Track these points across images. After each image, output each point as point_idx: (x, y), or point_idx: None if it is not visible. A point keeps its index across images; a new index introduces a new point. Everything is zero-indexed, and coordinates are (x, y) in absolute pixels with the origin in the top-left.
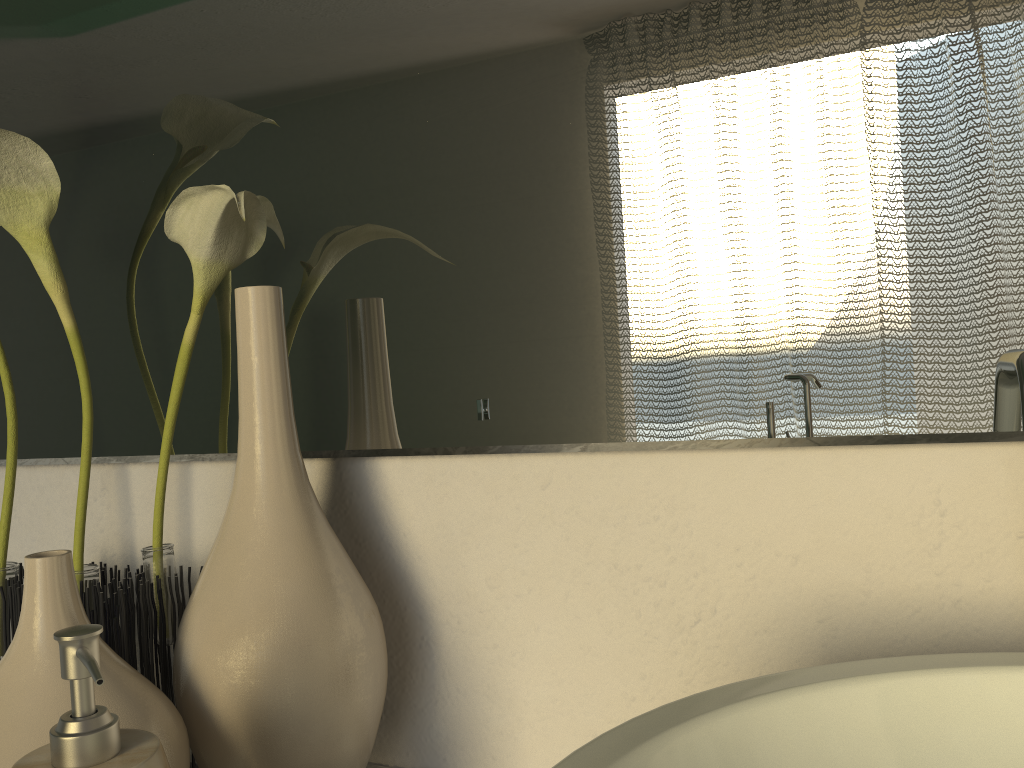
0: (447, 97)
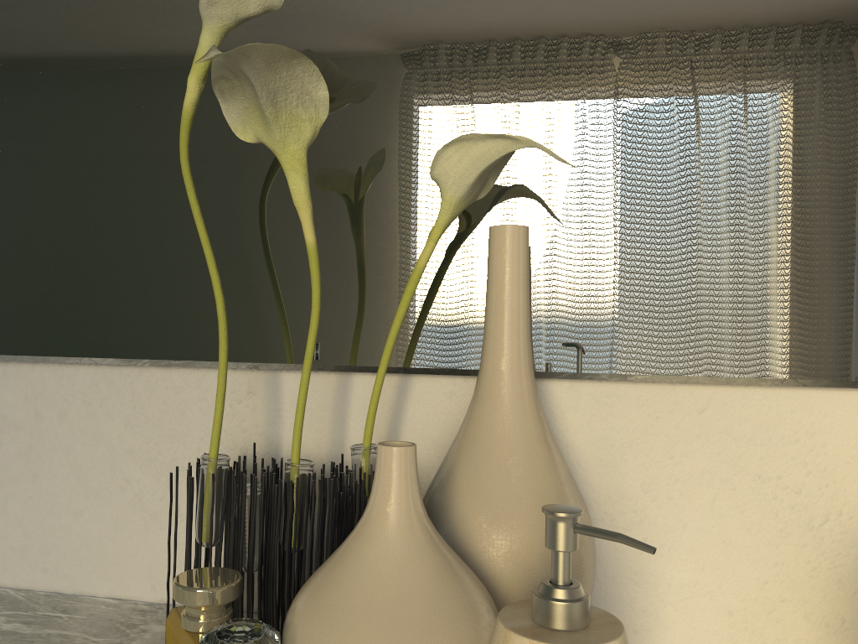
0: (654, 90)
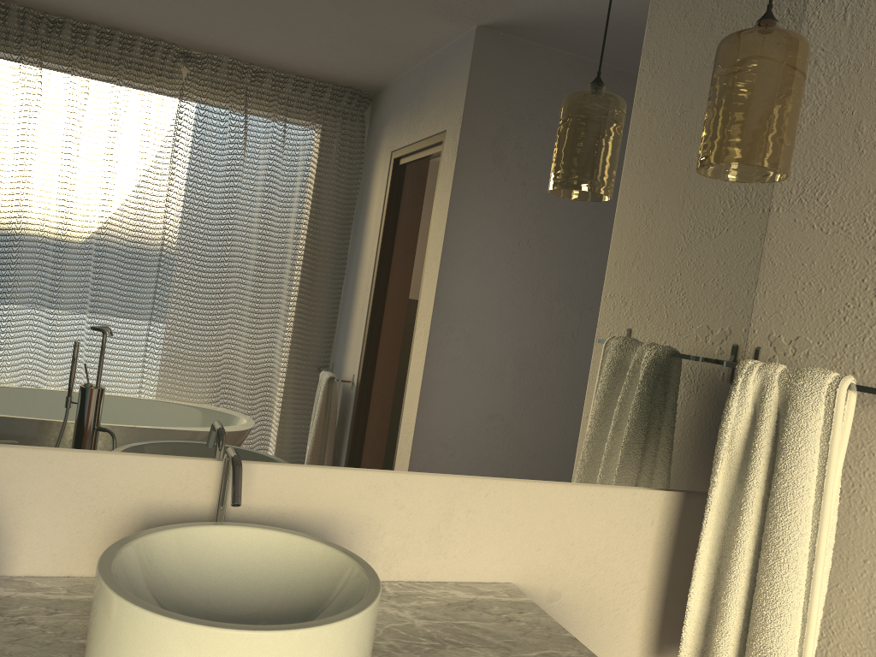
0: (42, 308)
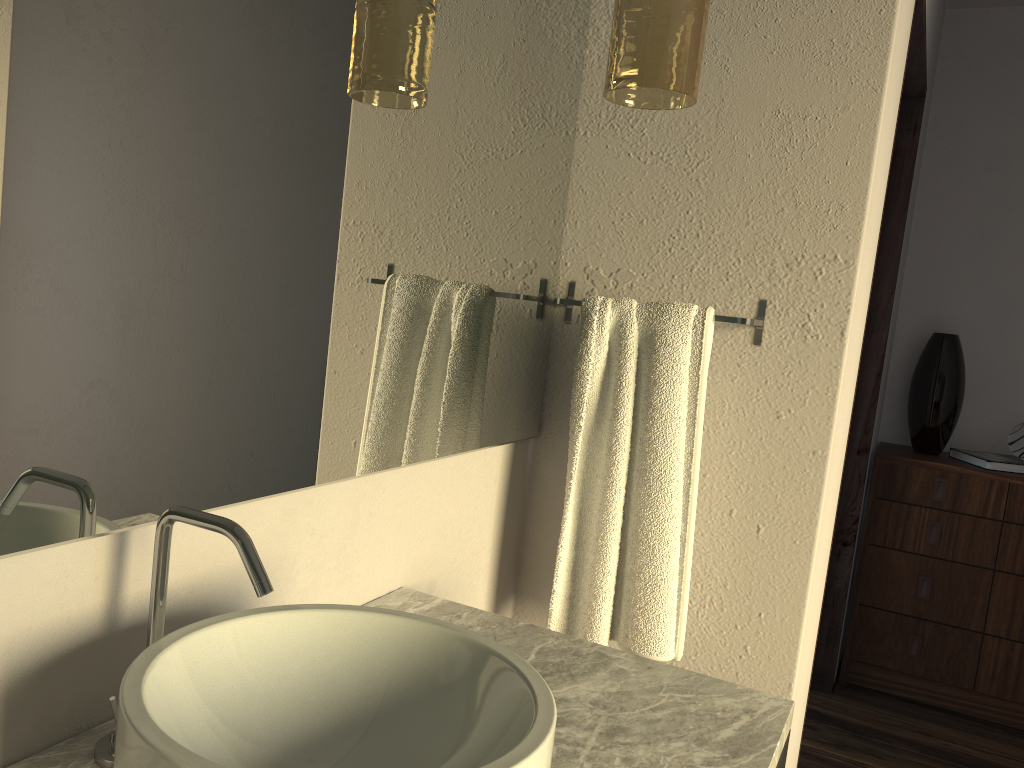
0: None
